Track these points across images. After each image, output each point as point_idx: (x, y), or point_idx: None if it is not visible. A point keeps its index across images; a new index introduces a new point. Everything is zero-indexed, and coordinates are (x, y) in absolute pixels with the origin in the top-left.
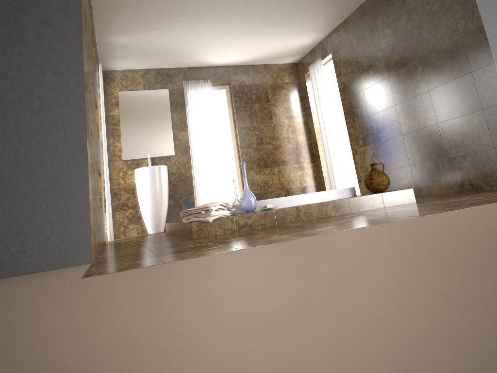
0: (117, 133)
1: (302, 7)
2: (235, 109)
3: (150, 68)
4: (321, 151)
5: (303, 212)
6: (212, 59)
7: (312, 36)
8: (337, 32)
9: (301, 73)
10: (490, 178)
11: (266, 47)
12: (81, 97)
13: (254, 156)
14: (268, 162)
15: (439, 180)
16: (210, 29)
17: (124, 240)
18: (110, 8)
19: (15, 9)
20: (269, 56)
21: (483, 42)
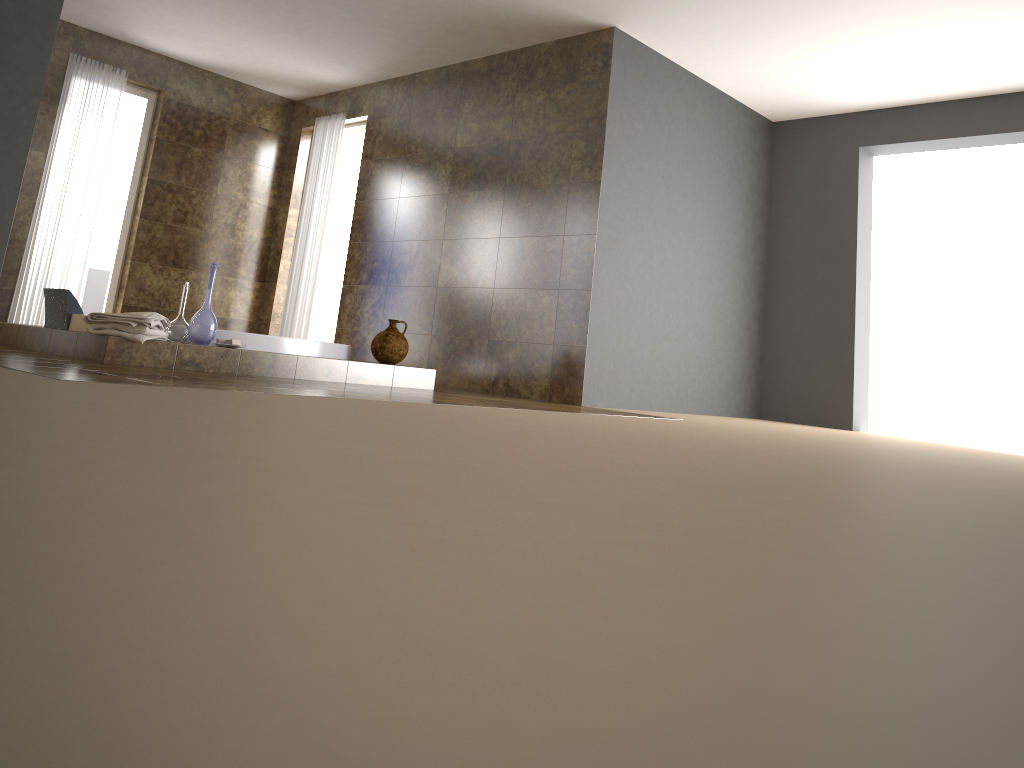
0: None
1: (361, 31)
2: (156, 143)
3: None
4: (283, 267)
5: (281, 364)
6: (149, 36)
7: (348, 75)
8: (391, 87)
9: (297, 123)
10: (534, 383)
11: (261, 59)
12: (36, 92)
13: (160, 240)
14: (183, 259)
15: (466, 368)
16: None
17: None
18: None
19: None
20: (257, 73)
21: (593, 203)
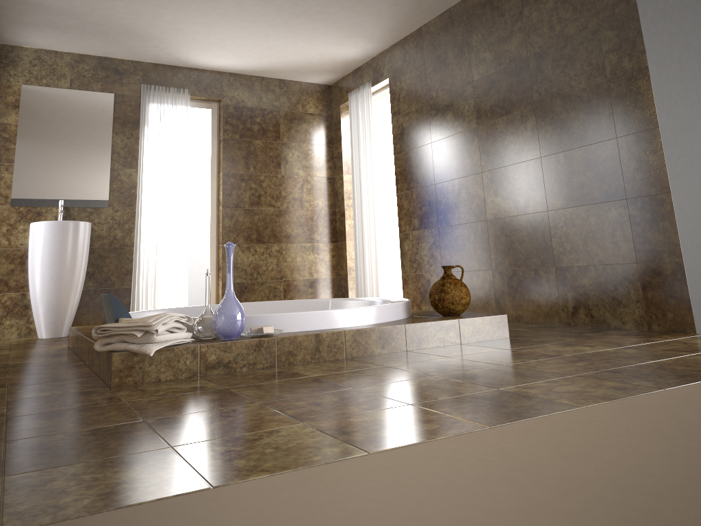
0: (8, 155)
1: None
2: (223, 143)
3: (87, 53)
4: (348, 226)
5: (327, 345)
6: (197, 55)
7: (363, 46)
8: (403, 47)
9: (335, 102)
10: (624, 310)
11: (288, 52)
12: None
13: (242, 223)
14: (264, 235)
15: (538, 301)
16: (202, 4)
17: None
18: None
19: None
20: (291, 67)
21: (644, 93)
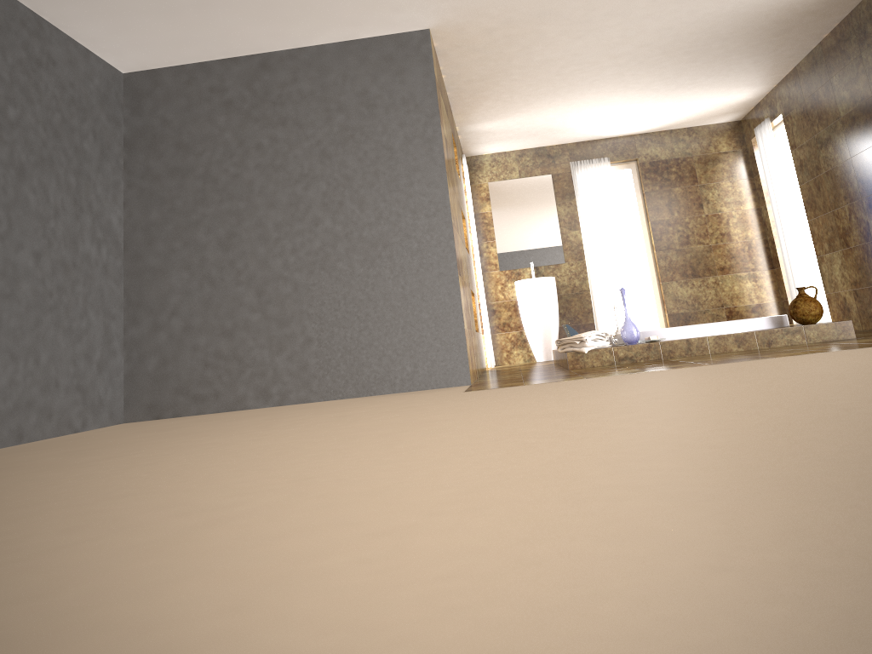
0: (490, 235)
1: (717, 66)
2: (646, 196)
3: (525, 148)
4: (780, 253)
5: (695, 346)
6: (607, 130)
7: (750, 90)
8: (786, 85)
9: (747, 136)
10: None
11: (682, 110)
12: (450, 237)
13: (676, 262)
14: (698, 270)
15: None
16: (596, 103)
17: (506, 367)
18: (470, 101)
19: (389, 159)
20: (691, 118)
21: None
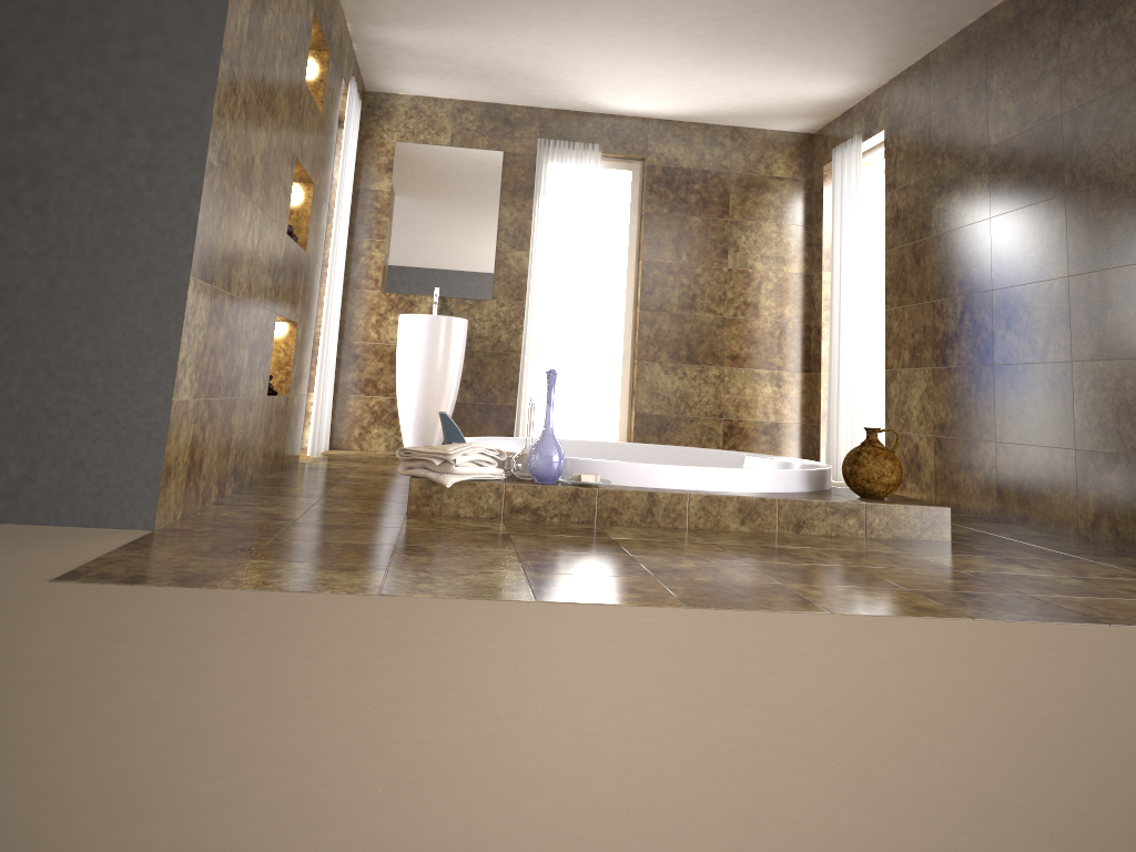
0: (379, 230)
1: (811, 17)
2: (645, 220)
3: (471, 99)
4: (826, 350)
5: (664, 508)
6: (608, 99)
7: (845, 82)
8: (904, 83)
9: (818, 161)
10: None
11: (733, 92)
12: (194, 192)
13: (667, 333)
14: (698, 353)
15: (1050, 498)
16: (597, 39)
17: (340, 460)
18: None
19: None
20: (743, 110)
21: None
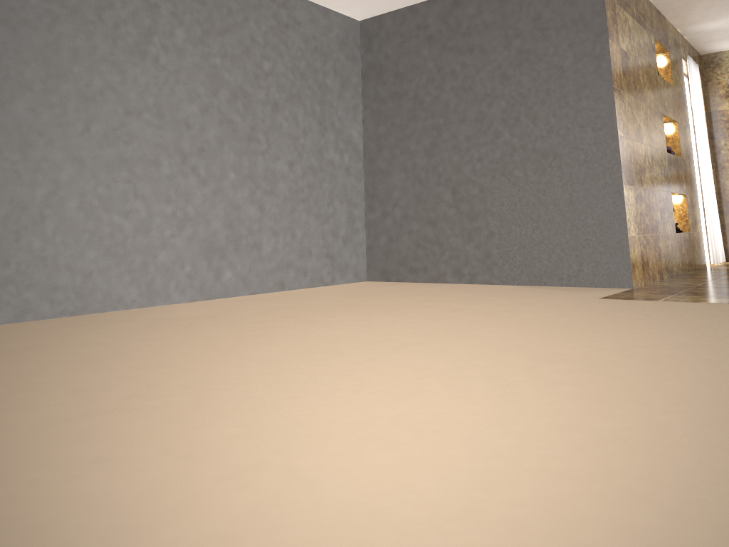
0: (728, 133)
1: None
2: None
3: None
4: None
5: None
6: None
7: None
8: None
9: None
10: None
11: None
12: (616, 150)
13: None
14: None
15: None
16: None
17: None
18: (680, 5)
19: (559, 77)
20: None
21: None
